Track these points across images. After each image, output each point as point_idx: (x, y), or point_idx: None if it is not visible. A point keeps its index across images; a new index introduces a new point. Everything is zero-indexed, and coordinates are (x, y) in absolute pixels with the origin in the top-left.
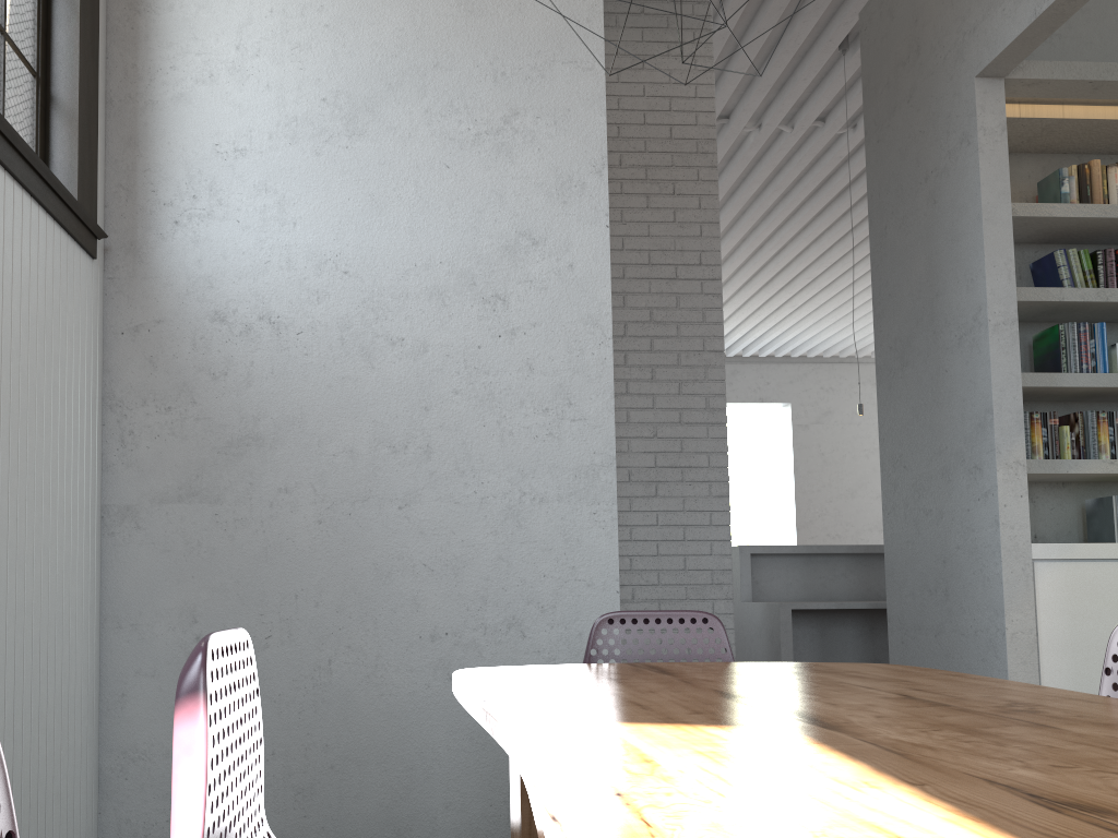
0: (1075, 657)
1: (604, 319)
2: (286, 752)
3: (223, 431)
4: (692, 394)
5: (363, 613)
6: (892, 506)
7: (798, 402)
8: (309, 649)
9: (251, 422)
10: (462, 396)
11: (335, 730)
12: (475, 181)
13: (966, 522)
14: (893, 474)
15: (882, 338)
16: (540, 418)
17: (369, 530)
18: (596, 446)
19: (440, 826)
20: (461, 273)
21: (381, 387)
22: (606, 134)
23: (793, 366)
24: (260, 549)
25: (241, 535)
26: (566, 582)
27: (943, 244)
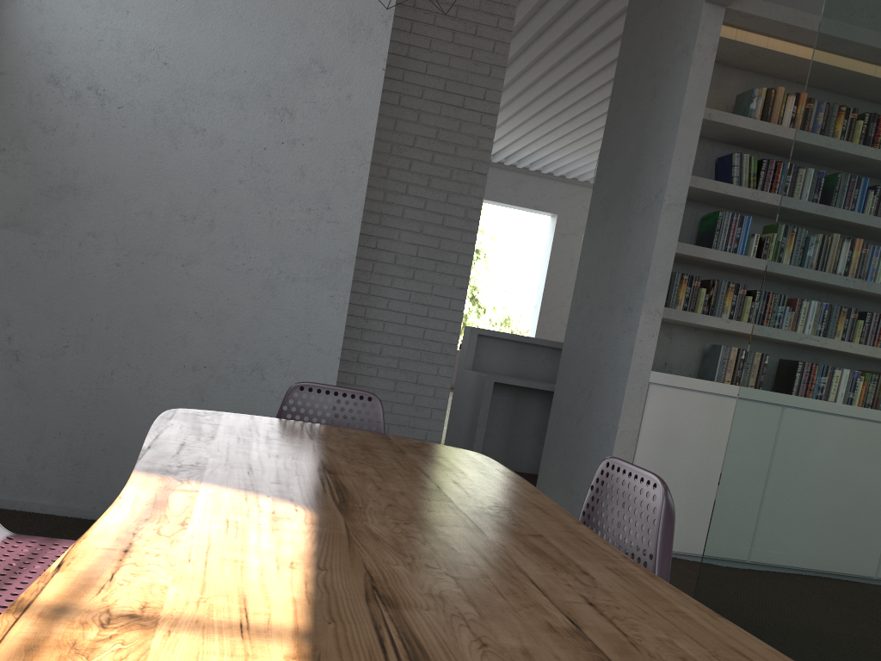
0: (660, 454)
1: (367, 145)
2: (70, 434)
3: (47, 177)
4: (456, 204)
5: (142, 341)
6: (574, 323)
7: (563, 215)
8: (97, 361)
9: (71, 175)
10: (245, 186)
11: (110, 424)
12: (284, 7)
13: (614, 346)
14: (580, 299)
15: (597, 193)
16: (304, 215)
17: (156, 279)
18: (343, 246)
19: None
20: (260, 84)
21: (181, 166)
22: None
23: (566, 185)
24: (67, 278)
25: (53, 264)
26: (301, 344)
27: (652, 132)
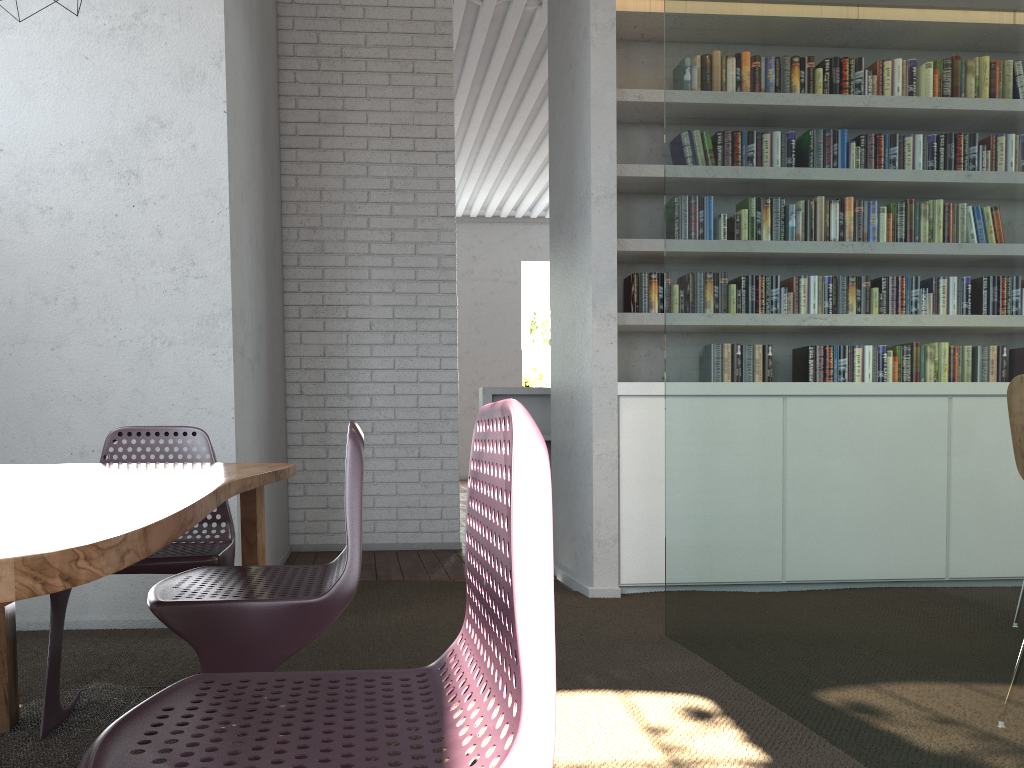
0: (649, 474)
1: (222, 192)
2: None
3: None
4: (427, 255)
5: (24, 434)
6: (554, 353)
7: None
8: None
9: None
10: (103, 257)
11: None
12: (111, 71)
13: (580, 365)
14: (555, 325)
15: (552, 207)
16: (169, 275)
17: (27, 368)
18: (216, 299)
19: (91, 600)
20: (100, 151)
21: (34, 249)
22: (224, 30)
23: None
24: None
25: None
26: (191, 410)
27: (576, 126)
